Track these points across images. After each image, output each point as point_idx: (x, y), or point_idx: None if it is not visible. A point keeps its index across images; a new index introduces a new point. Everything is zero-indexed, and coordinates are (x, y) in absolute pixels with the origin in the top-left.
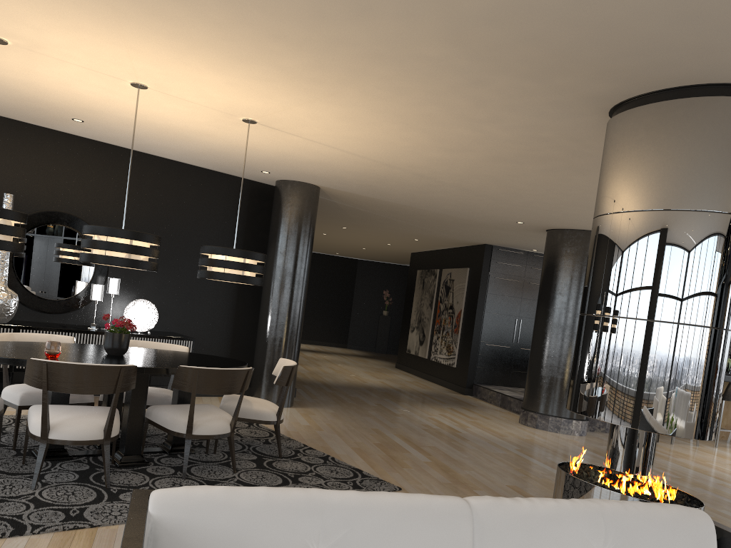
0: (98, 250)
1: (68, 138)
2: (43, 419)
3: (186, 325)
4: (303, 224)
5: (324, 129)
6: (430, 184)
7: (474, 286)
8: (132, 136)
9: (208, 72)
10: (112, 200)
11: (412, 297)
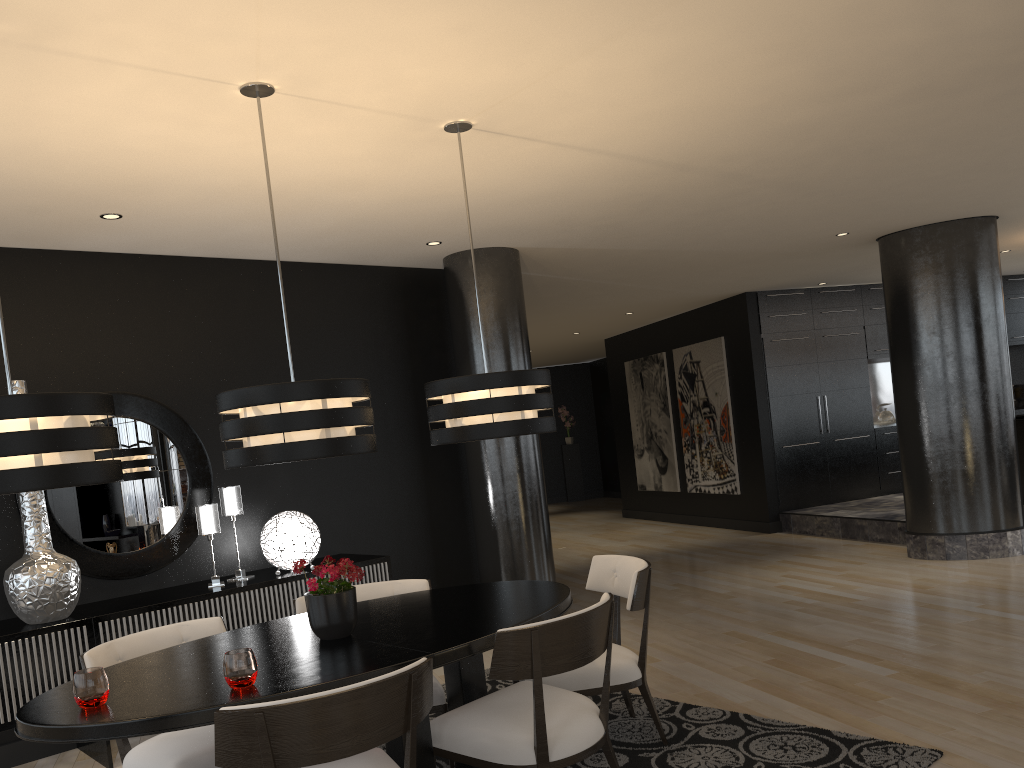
0: (264, 437)
1: (91, 260)
2: None
3: (357, 535)
4: (510, 318)
5: (603, 108)
6: (734, 191)
7: (741, 362)
8: (208, 227)
9: (425, 6)
10: (189, 352)
11: (625, 405)
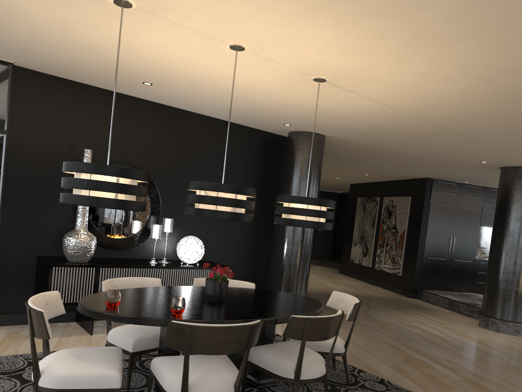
0: (206, 205)
1: (130, 100)
2: (183, 381)
3: (218, 254)
4: (314, 168)
5: (389, 85)
6: (438, 132)
7: (417, 211)
8: (188, 97)
9: (326, 30)
10: (163, 151)
11: (353, 218)
